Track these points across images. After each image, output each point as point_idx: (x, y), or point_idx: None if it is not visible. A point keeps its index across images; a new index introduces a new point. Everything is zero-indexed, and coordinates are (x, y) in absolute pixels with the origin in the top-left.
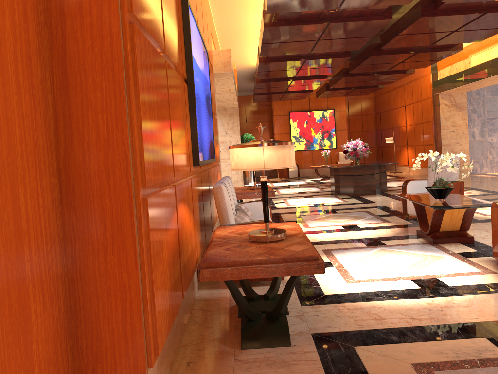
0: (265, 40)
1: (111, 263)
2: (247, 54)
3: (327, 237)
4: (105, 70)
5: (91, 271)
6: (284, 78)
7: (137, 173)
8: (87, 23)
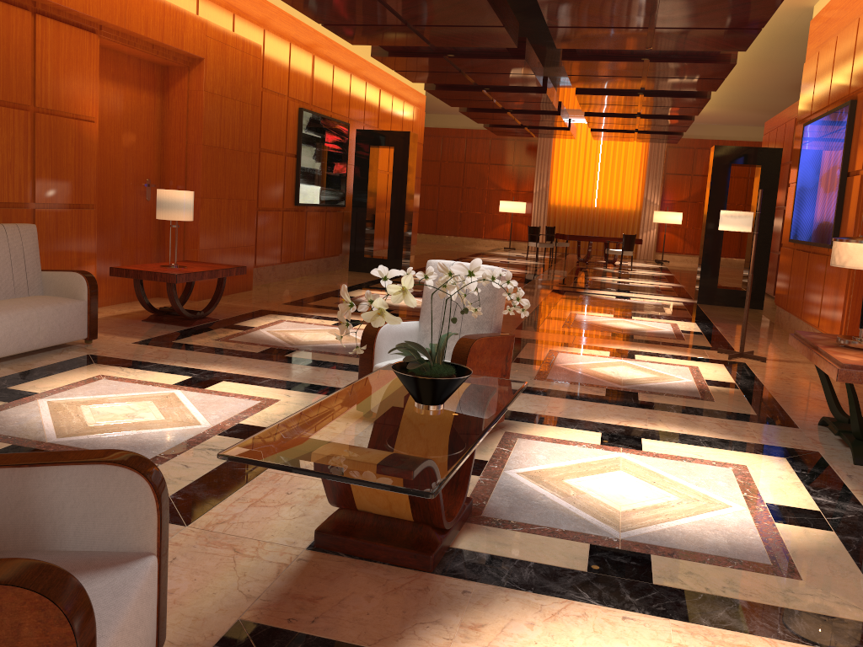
0: None
1: None
2: None
3: None
4: None
5: None
6: None
7: None
8: None
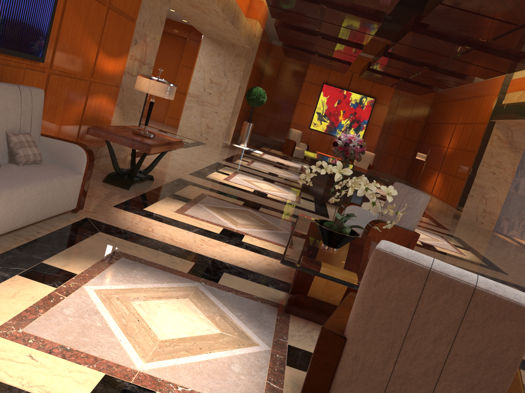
0: None
1: None
2: None
3: (167, 236)
4: None
5: None
6: (310, 31)
7: None
8: None
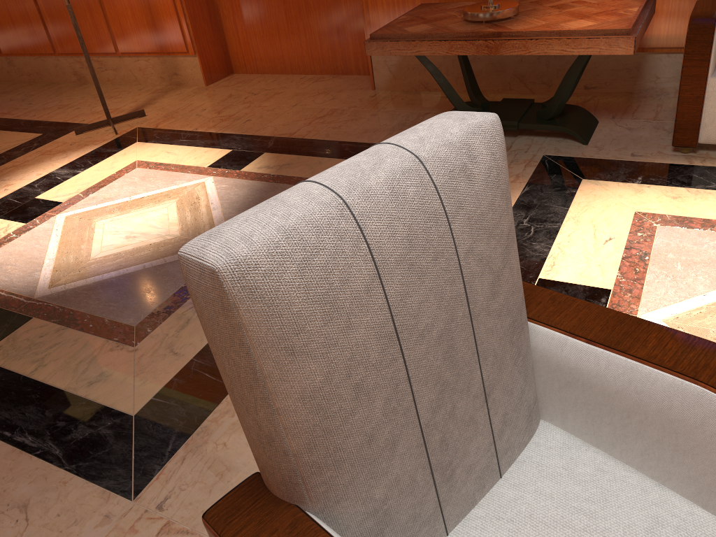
0: None
1: None
2: None
3: None
4: None
5: None
6: None
7: None
8: None
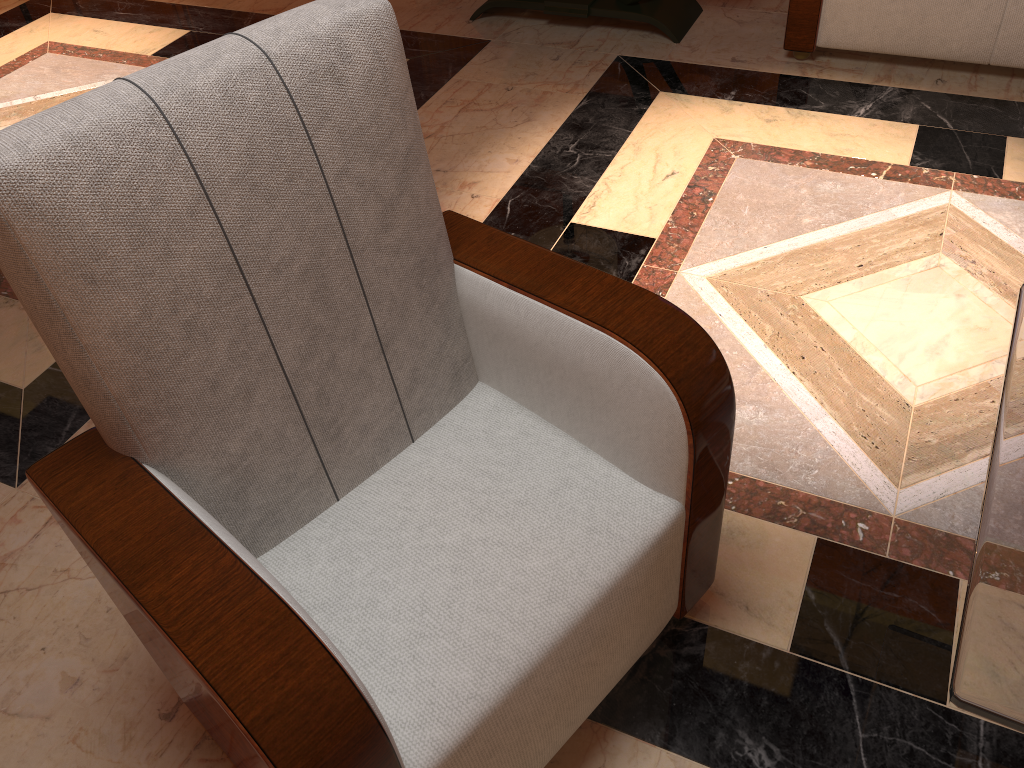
0: None
1: None
2: None
3: None
4: None
5: None
6: None
7: None
8: None
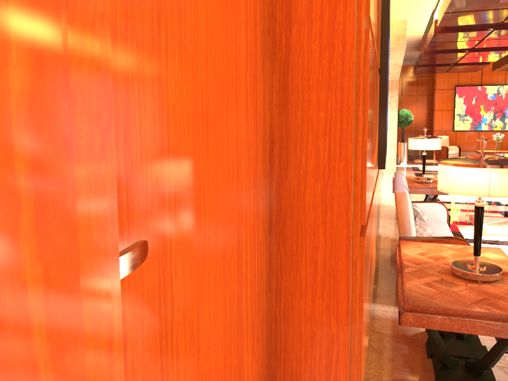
0: (450, 8)
1: (318, 307)
2: (416, 21)
3: None
4: (332, 87)
5: (296, 312)
6: (459, 49)
7: (358, 209)
8: (316, 30)
